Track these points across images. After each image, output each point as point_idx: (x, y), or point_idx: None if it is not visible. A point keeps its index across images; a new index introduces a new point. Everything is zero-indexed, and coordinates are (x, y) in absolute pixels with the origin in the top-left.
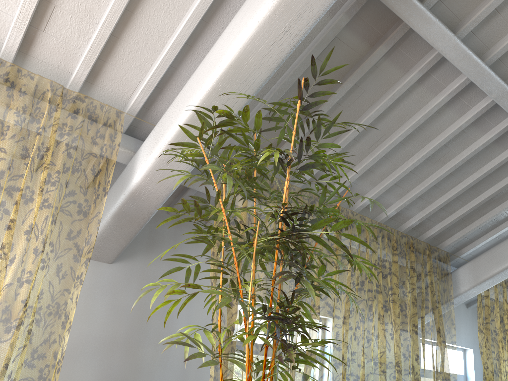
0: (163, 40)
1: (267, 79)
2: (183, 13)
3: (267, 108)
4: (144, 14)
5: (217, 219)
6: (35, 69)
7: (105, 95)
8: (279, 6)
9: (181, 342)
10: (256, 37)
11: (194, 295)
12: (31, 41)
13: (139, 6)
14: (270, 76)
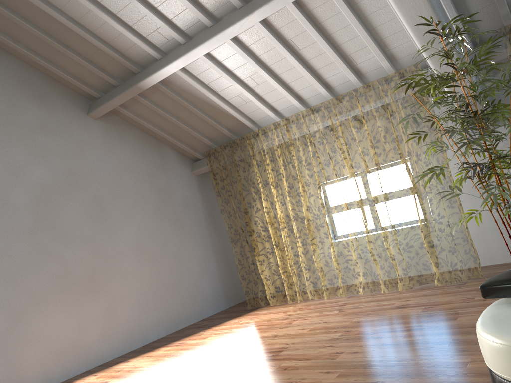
0: (397, 21)
1: (437, 17)
2: (390, 6)
3: (441, 41)
4: (378, 24)
5: (436, 128)
6: (372, 76)
7: (407, 58)
8: (395, 1)
9: (442, 191)
10: (405, 16)
11: (442, 168)
12: (358, 70)
13: (372, 24)
14: (436, 15)
